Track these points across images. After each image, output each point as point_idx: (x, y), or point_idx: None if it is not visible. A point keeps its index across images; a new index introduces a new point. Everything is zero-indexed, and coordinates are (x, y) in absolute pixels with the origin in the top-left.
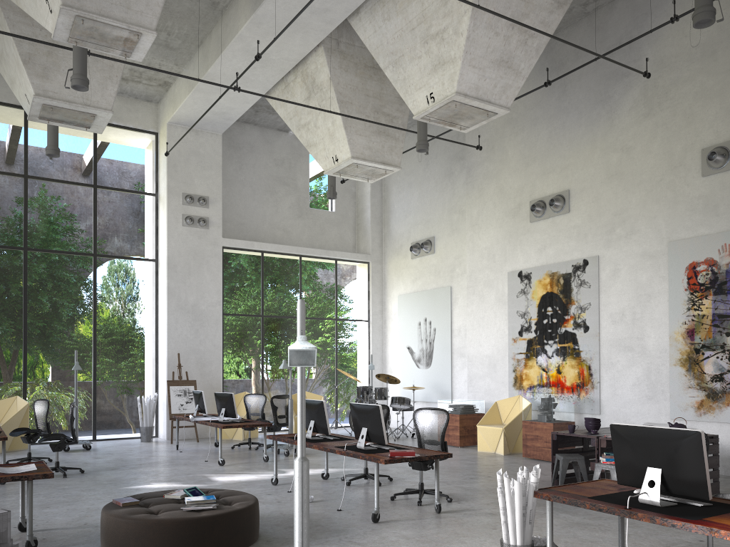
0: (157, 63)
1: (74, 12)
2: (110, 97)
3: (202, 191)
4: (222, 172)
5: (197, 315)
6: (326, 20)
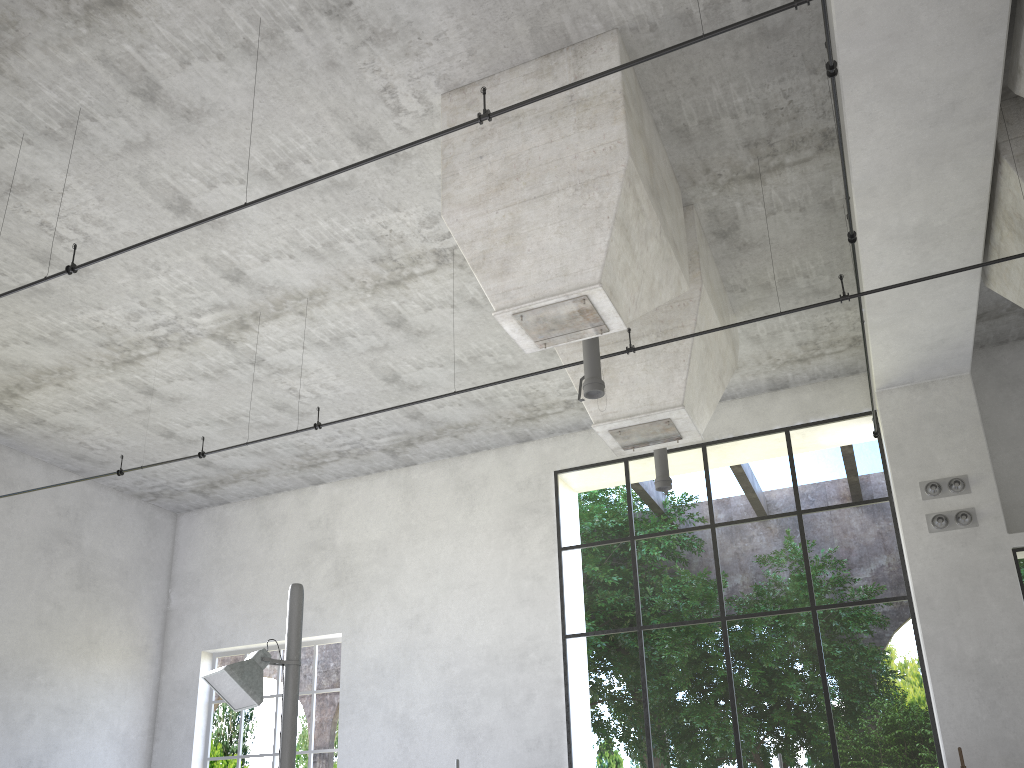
0: (823, 319)
1: (507, 312)
2: (678, 390)
3: (953, 470)
4: (982, 429)
5: (986, 677)
6: (967, 118)
